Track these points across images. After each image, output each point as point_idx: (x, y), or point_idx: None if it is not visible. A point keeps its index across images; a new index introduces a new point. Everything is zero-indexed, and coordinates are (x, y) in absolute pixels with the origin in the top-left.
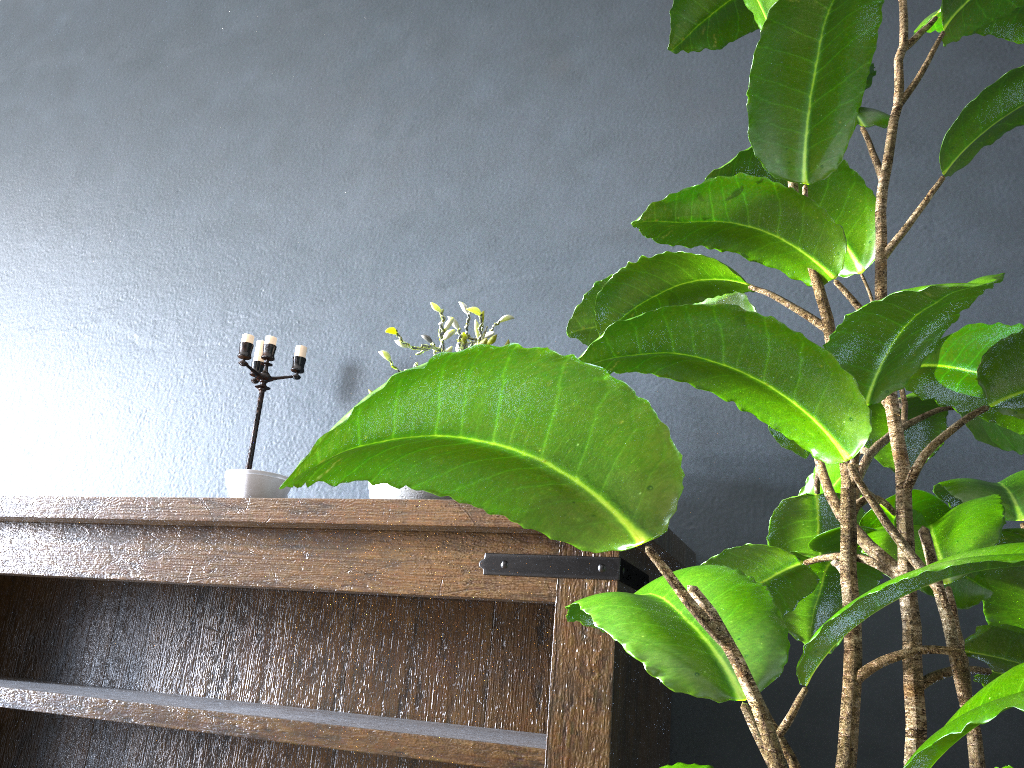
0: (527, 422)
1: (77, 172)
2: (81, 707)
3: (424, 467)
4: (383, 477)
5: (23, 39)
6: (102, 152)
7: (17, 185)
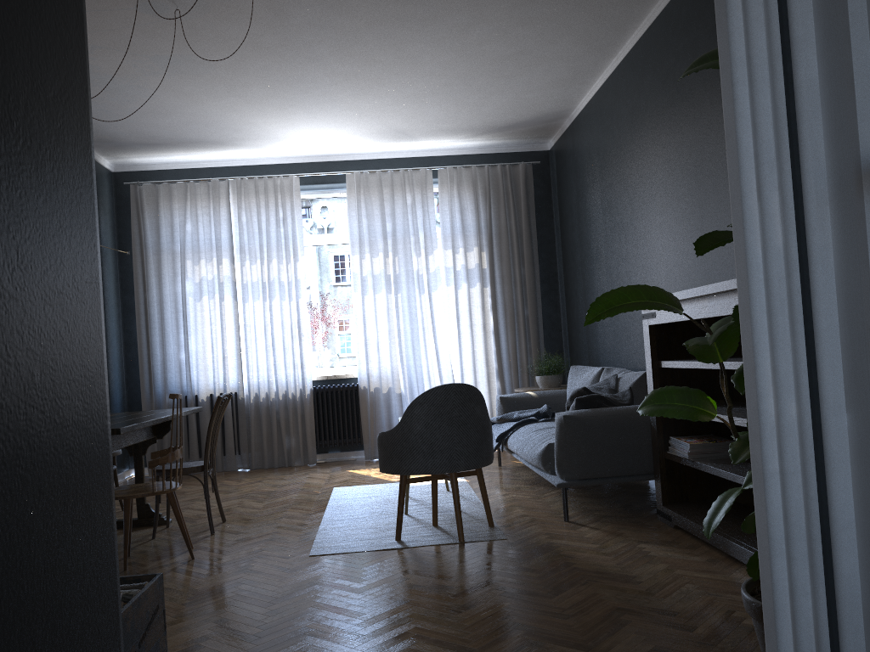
0: (637, 296)
1: (709, 100)
2: (731, 366)
3: (632, 306)
4: (625, 311)
5: (673, 32)
6: (715, 85)
7: (692, 117)
